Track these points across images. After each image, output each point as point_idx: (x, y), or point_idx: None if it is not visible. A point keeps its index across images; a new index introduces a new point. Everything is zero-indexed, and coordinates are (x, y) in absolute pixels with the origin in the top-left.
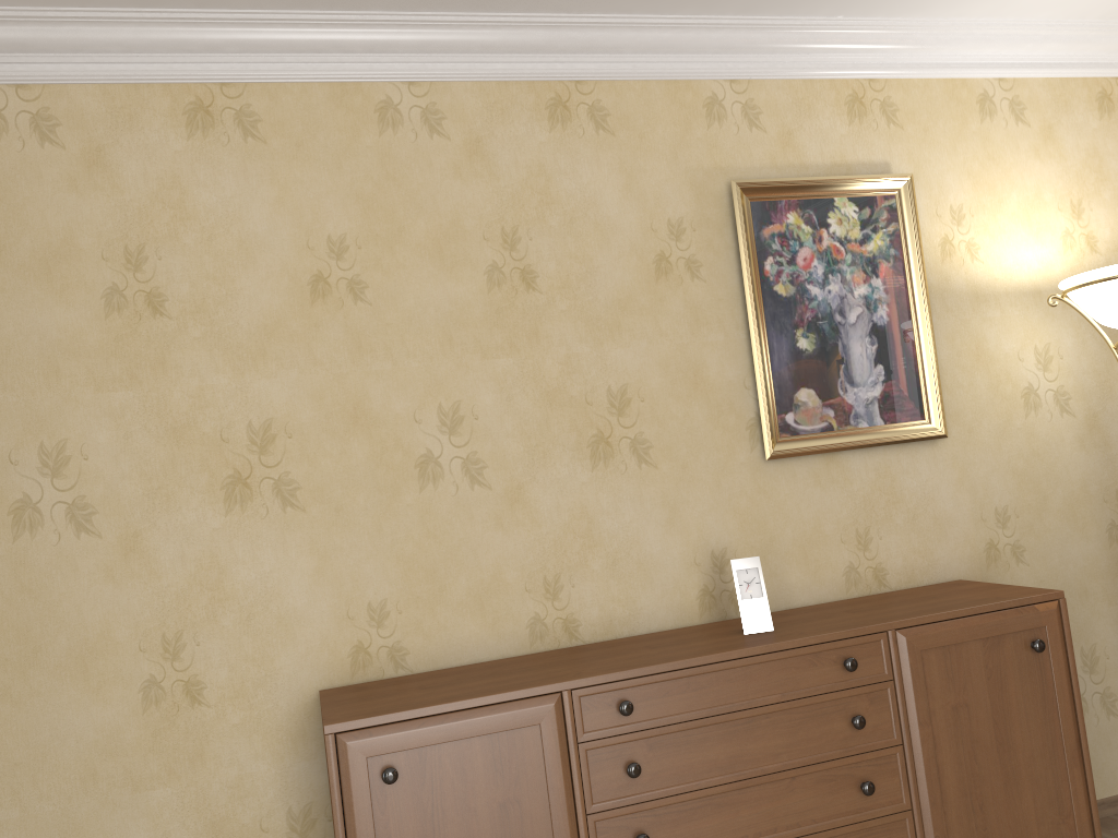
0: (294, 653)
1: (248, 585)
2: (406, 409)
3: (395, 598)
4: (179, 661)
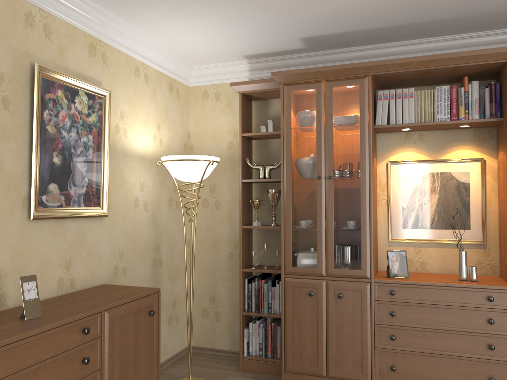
0: None
1: None
2: None
3: None
4: None
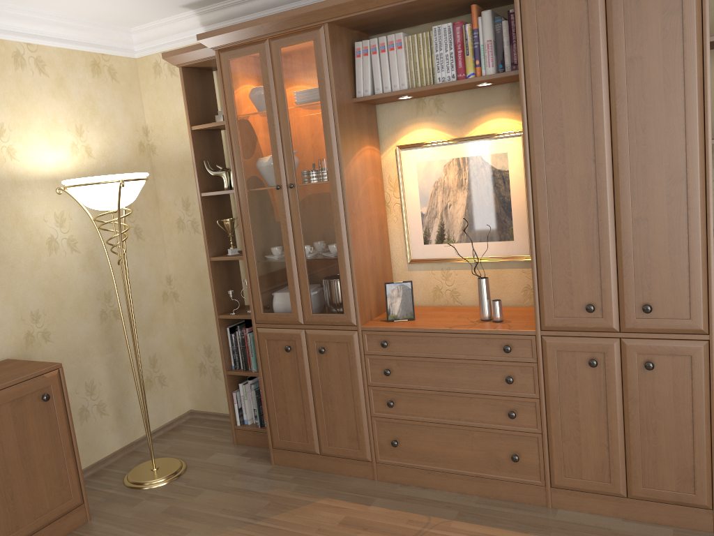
0: None
1: None
2: None
3: None
4: None
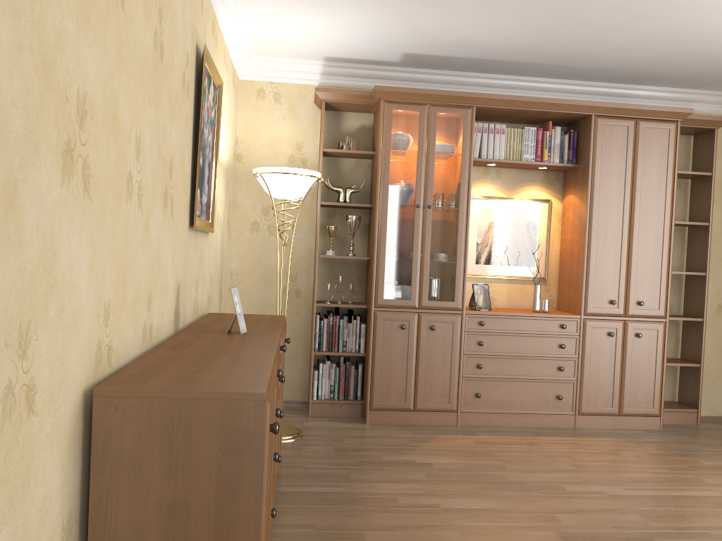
0: (77, 350)
1: (65, 272)
2: (128, 127)
3: (113, 300)
4: (26, 360)
